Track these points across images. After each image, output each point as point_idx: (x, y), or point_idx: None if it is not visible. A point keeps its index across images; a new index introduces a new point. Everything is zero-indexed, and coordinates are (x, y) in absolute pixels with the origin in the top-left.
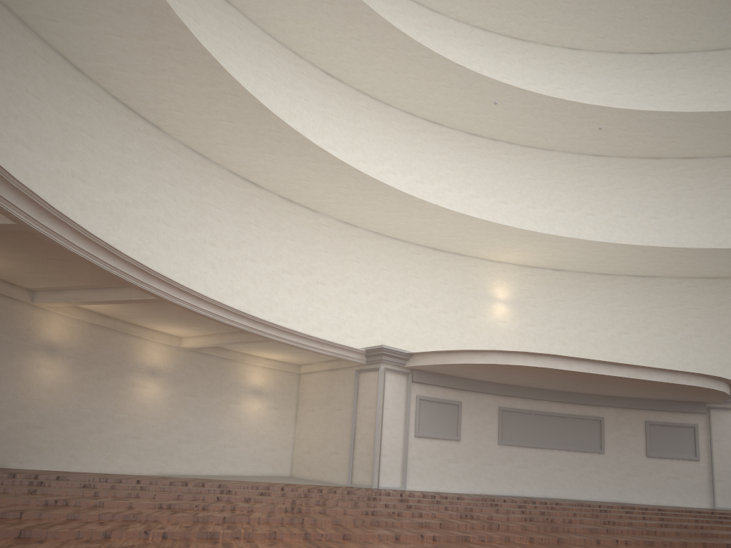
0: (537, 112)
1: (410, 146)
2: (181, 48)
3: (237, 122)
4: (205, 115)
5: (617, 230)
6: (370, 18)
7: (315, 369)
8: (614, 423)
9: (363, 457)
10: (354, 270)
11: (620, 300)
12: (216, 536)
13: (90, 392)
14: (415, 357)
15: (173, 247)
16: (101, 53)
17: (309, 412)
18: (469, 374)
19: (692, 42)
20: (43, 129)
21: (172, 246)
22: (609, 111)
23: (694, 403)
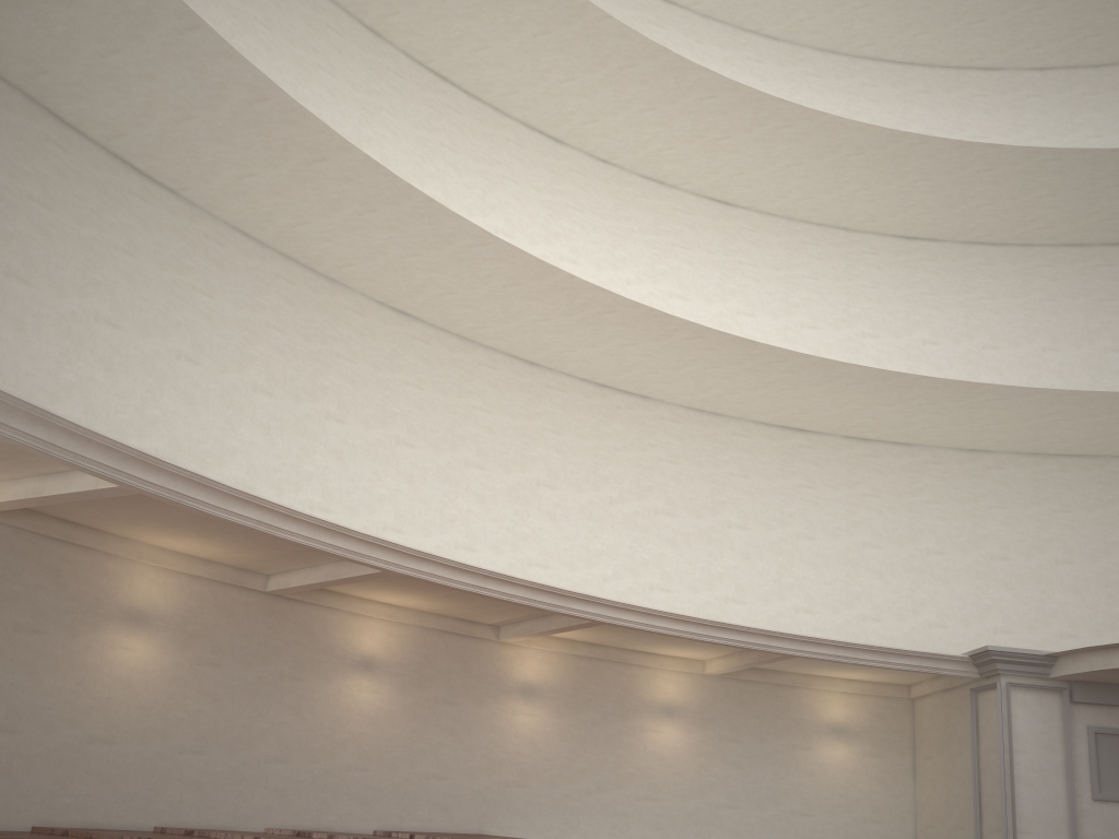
0: None
1: (1082, 297)
2: (611, 309)
3: (724, 365)
4: (684, 369)
5: None
6: (928, 147)
7: (925, 691)
8: None
9: (992, 835)
10: (997, 522)
11: None
12: None
13: (582, 740)
14: (1060, 661)
15: (681, 541)
16: (543, 341)
17: (927, 759)
18: None
19: None
20: (496, 442)
21: (680, 541)
22: None
23: None
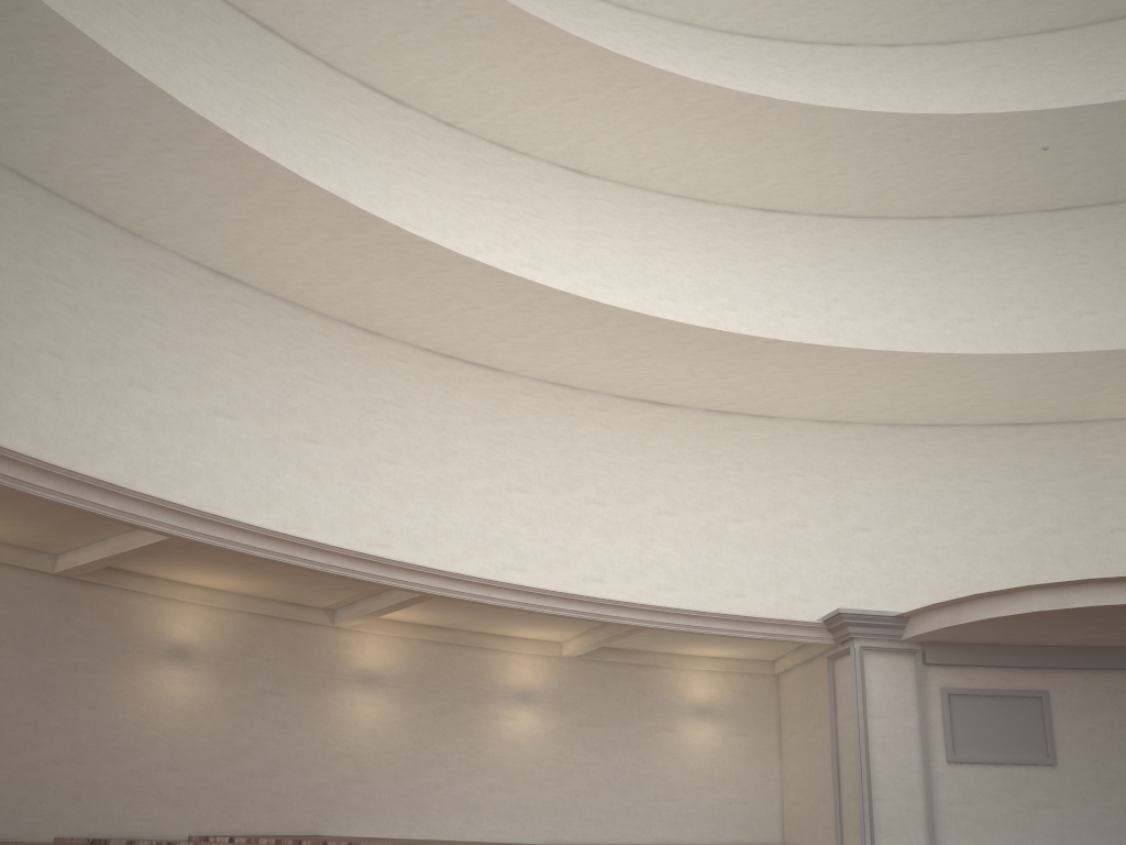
0: None
1: (936, 269)
2: (445, 267)
3: (573, 330)
4: (532, 336)
5: None
6: (777, 111)
7: (788, 665)
8: None
9: (850, 805)
10: (858, 494)
11: None
12: None
13: (430, 730)
14: (912, 621)
15: (536, 519)
16: (379, 306)
17: (792, 735)
18: (1036, 637)
19: None
20: (331, 415)
21: (535, 518)
22: None
23: None
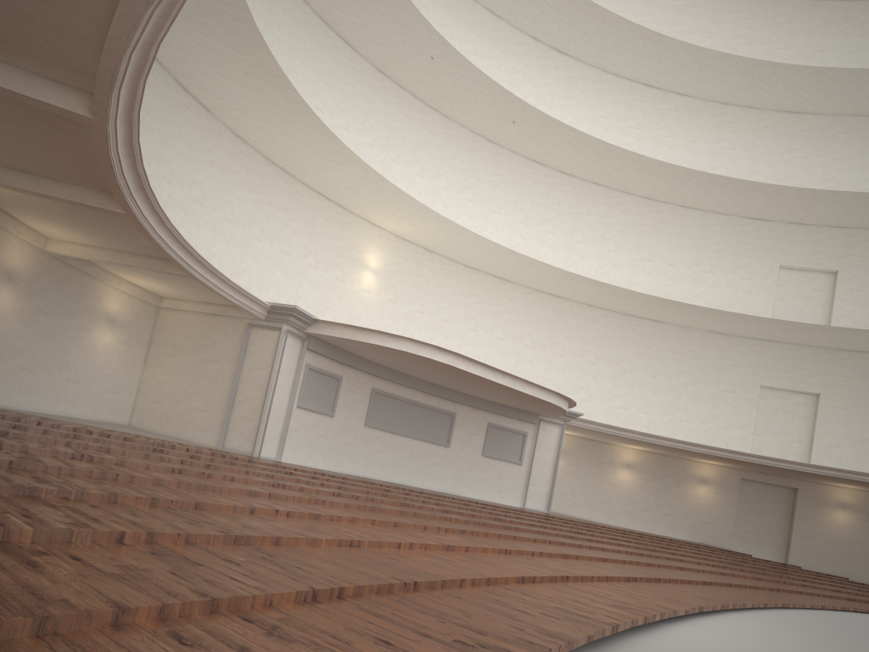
0: (459, 78)
1: (318, 63)
2: None
3: None
4: None
5: (490, 225)
6: None
7: (186, 308)
8: (463, 420)
9: (243, 421)
10: (235, 196)
11: (477, 297)
12: (319, 518)
13: None
14: (319, 325)
15: None
16: None
17: (168, 356)
18: (362, 351)
19: (597, 58)
20: None
21: None
22: (523, 106)
23: (530, 413)
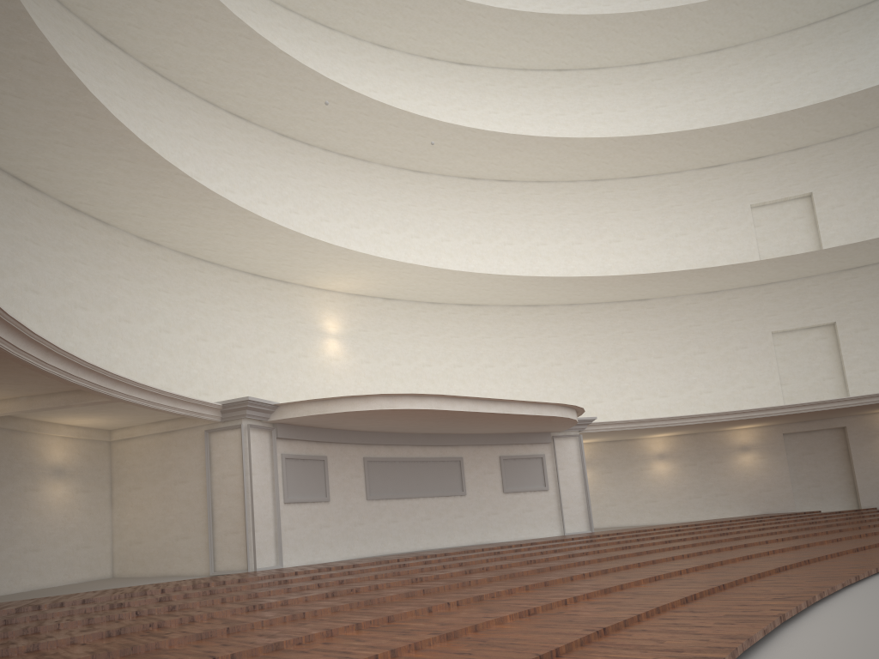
0: (363, 118)
1: (214, 145)
2: None
3: (29, 99)
4: None
5: (442, 255)
6: None
7: (138, 434)
8: (472, 462)
9: (228, 537)
10: (163, 303)
11: (452, 331)
12: (281, 647)
13: None
14: (282, 409)
15: None
16: None
17: (133, 490)
18: (339, 423)
19: (500, 58)
20: None
21: None
22: (438, 125)
23: (540, 433)
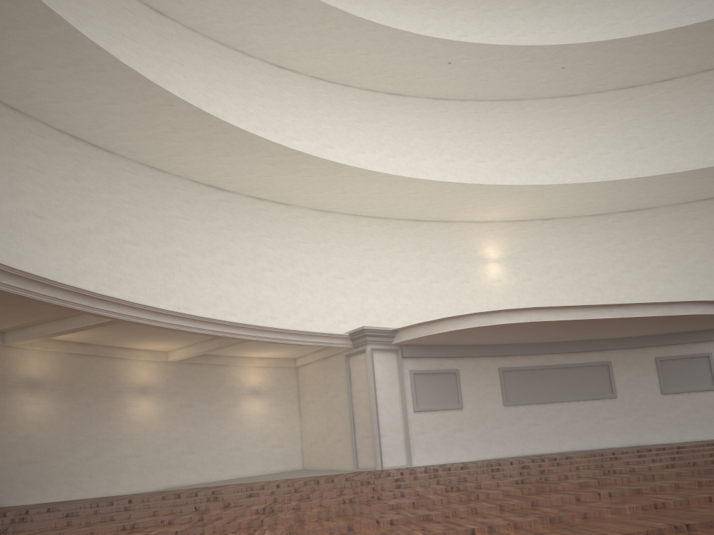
0: (498, 63)
1: (375, 123)
2: (103, 68)
3: (182, 131)
4: (149, 131)
5: (602, 167)
6: (305, 3)
7: (309, 361)
8: (622, 365)
9: (364, 441)
10: (337, 256)
11: (617, 239)
12: None
13: (80, 419)
14: (400, 333)
15: (144, 265)
16: (31, 89)
17: (310, 403)
18: (459, 340)
19: None
20: None
21: (144, 264)
22: (571, 48)
23: (704, 331)
